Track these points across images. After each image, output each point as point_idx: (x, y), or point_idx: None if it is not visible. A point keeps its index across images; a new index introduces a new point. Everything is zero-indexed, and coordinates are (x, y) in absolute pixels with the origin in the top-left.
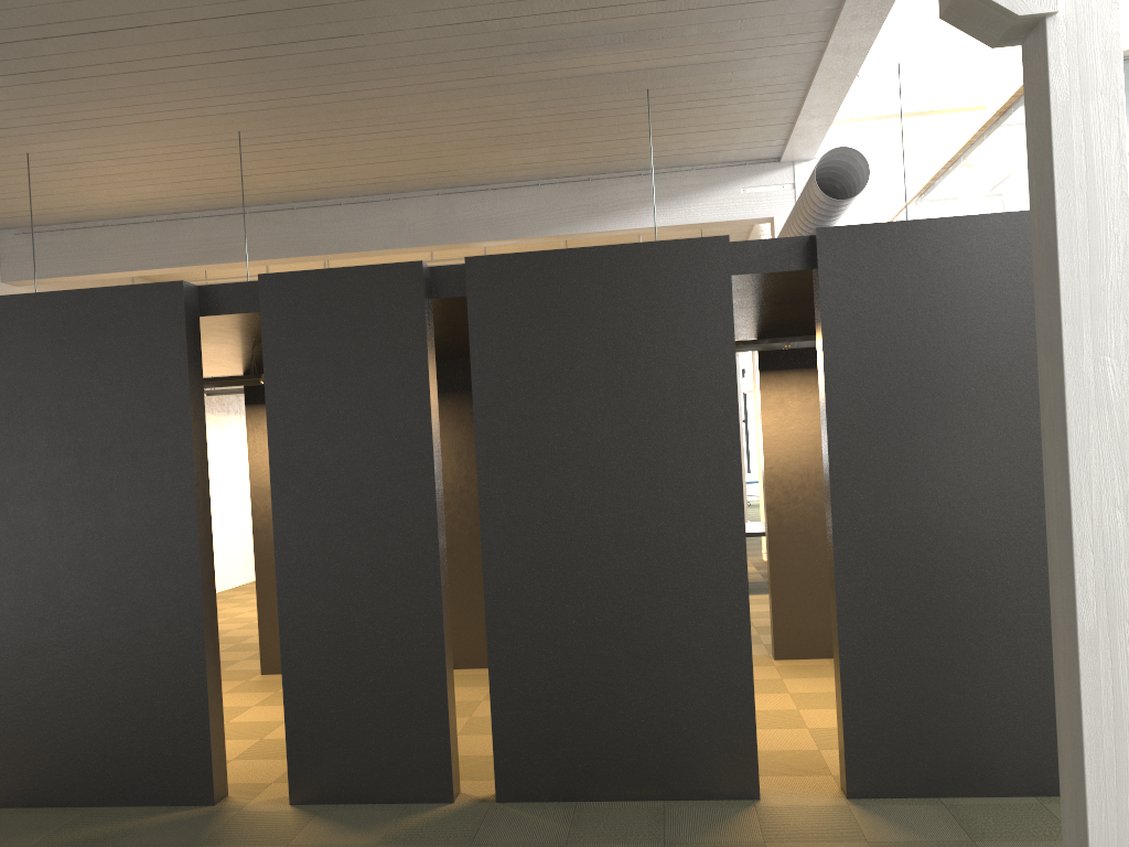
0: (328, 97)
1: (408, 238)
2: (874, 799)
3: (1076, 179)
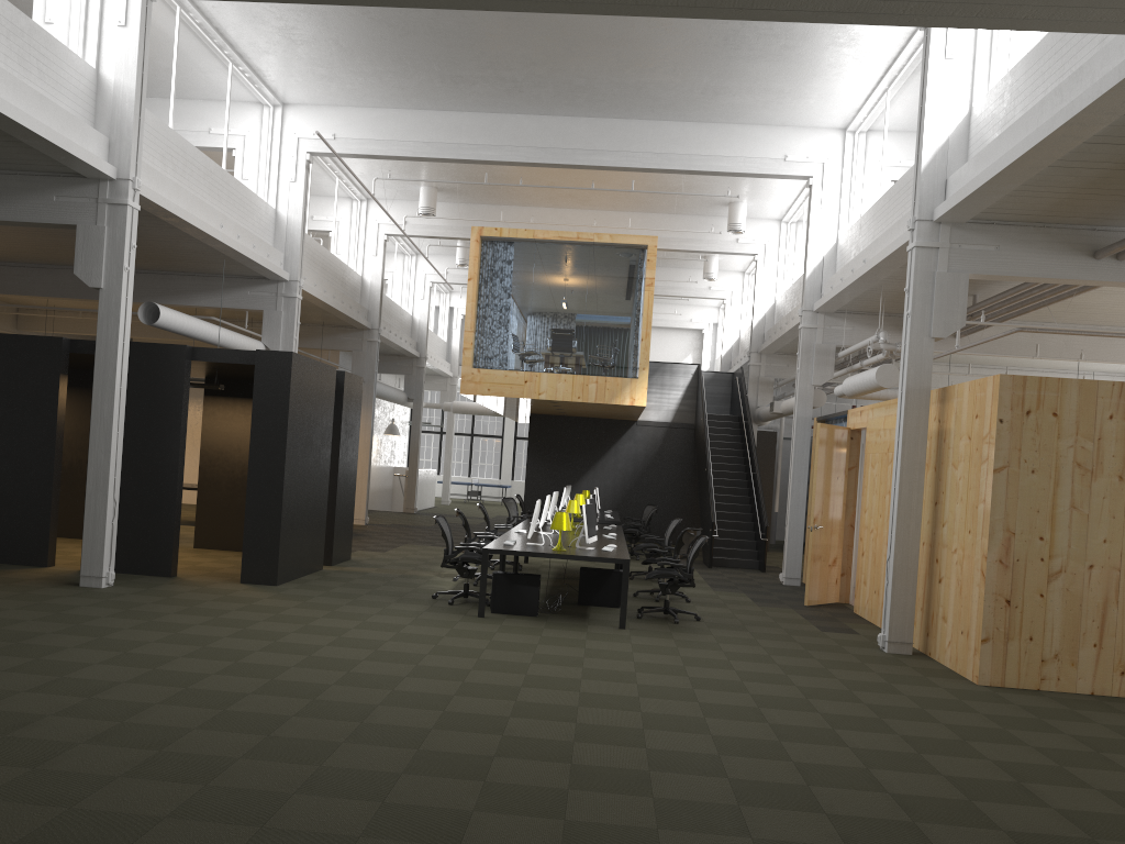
0: None
1: (61, 292)
2: None
3: (103, 343)
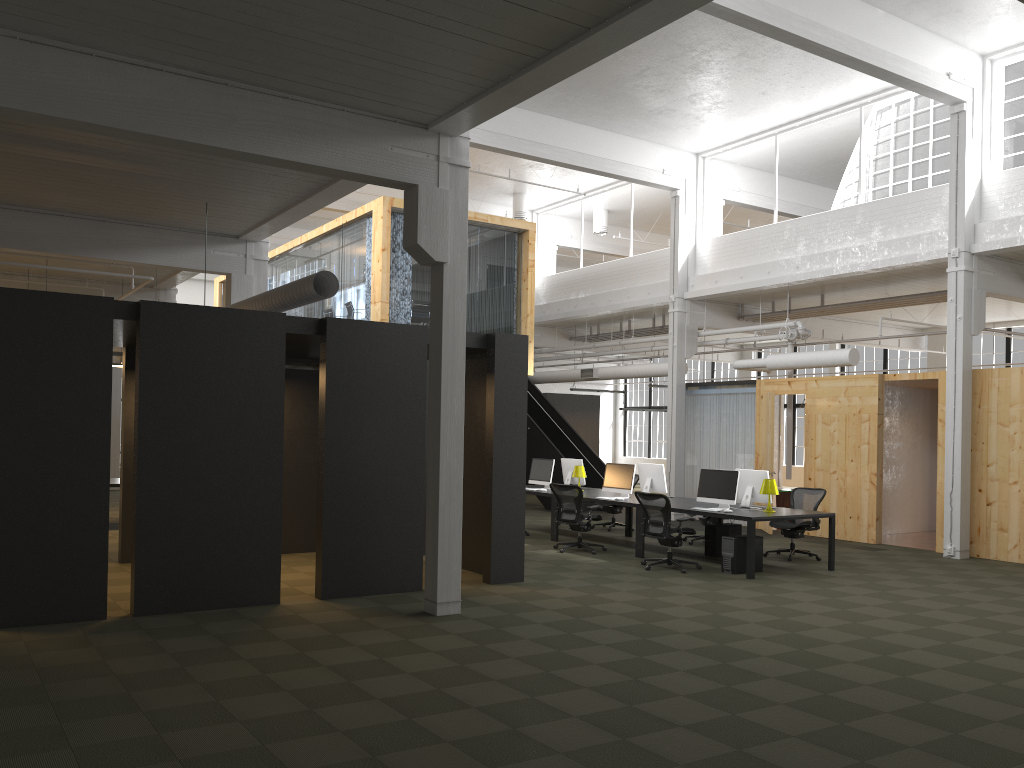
0: None
1: None
2: (334, 599)
3: (449, 327)
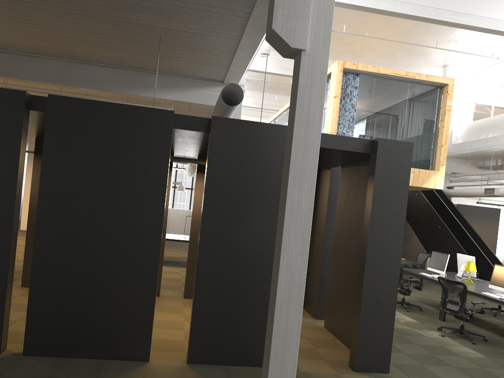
0: (4, 0)
1: (45, 78)
2: (198, 364)
3: (303, 119)
